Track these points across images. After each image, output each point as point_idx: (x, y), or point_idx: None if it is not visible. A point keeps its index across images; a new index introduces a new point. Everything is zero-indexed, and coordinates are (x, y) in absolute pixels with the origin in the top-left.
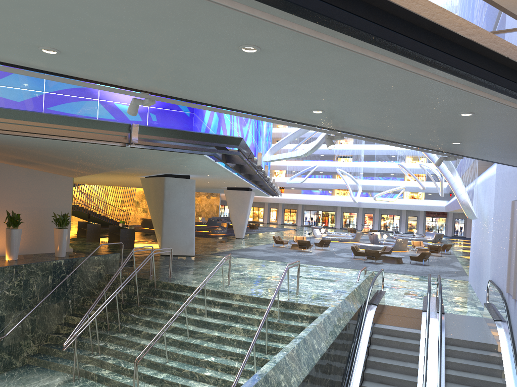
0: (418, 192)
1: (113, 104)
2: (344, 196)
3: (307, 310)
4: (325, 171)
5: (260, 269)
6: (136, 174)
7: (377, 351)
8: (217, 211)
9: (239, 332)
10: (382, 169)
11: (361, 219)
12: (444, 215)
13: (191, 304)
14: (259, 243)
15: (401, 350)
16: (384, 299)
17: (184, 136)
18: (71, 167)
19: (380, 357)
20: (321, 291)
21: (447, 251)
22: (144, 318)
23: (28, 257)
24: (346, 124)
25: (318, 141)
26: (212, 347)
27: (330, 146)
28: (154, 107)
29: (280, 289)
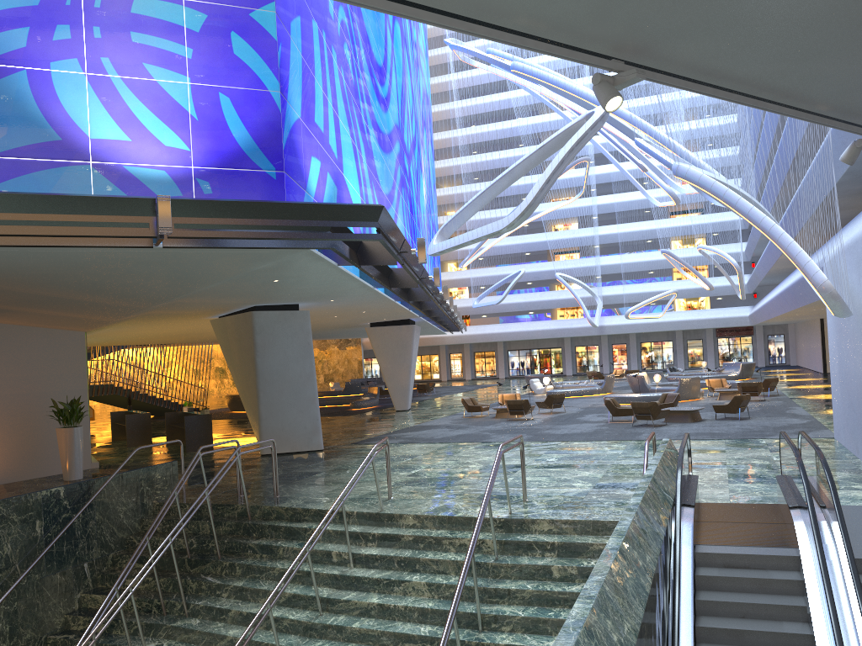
0: (698, 298)
1: (122, 168)
2: (573, 319)
3: (551, 531)
4: (536, 279)
5: (447, 461)
6: (200, 313)
7: (715, 604)
8: (360, 370)
9: (420, 592)
10: (633, 264)
11: (608, 356)
12: (748, 332)
13: (320, 544)
14: (439, 415)
15: (764, 597)
16: (698, 491)
17: (266, 212)
18: (73, 310)
19: (722, 615)
20: (570, 489)
21: (771, 390)
22: (231, 583)
23: (11, 487)
24: (655, 23)
25: (533, 197)
26: (370, 630)
27: (611, 103)
28: (205, 167)
29: (491, 496)
